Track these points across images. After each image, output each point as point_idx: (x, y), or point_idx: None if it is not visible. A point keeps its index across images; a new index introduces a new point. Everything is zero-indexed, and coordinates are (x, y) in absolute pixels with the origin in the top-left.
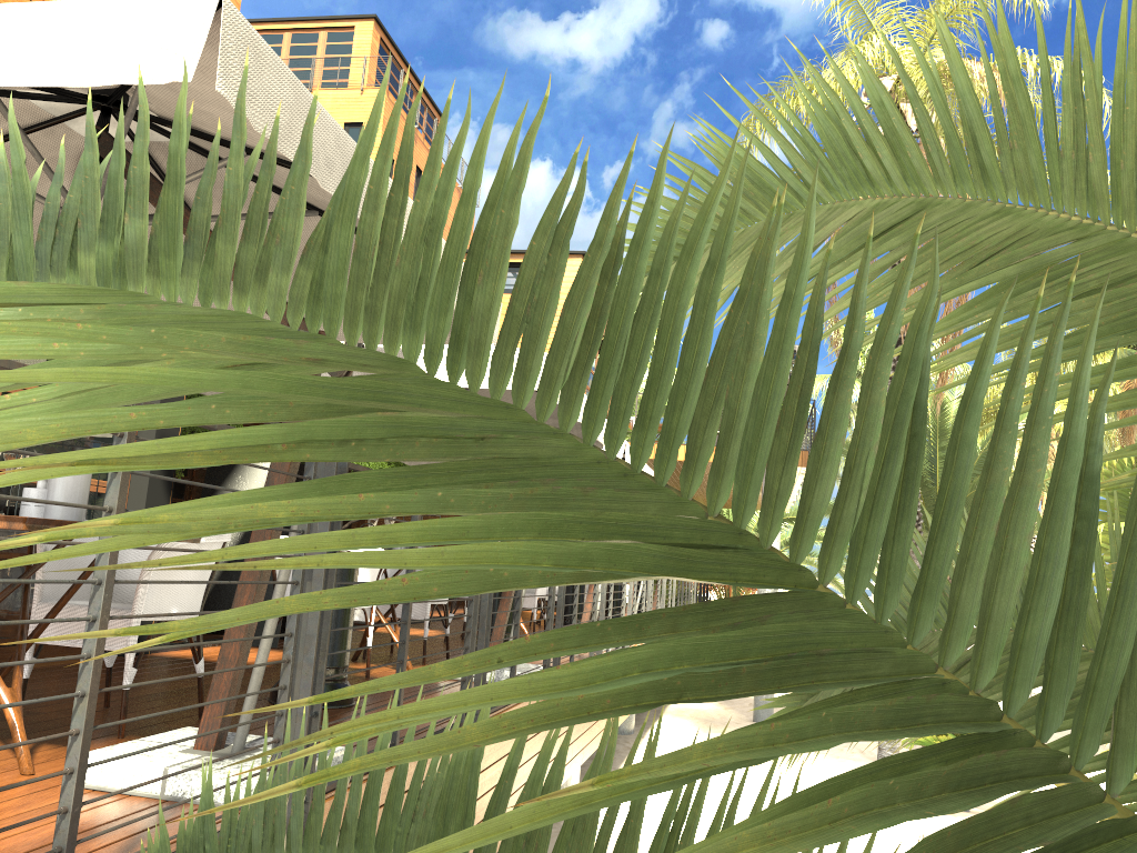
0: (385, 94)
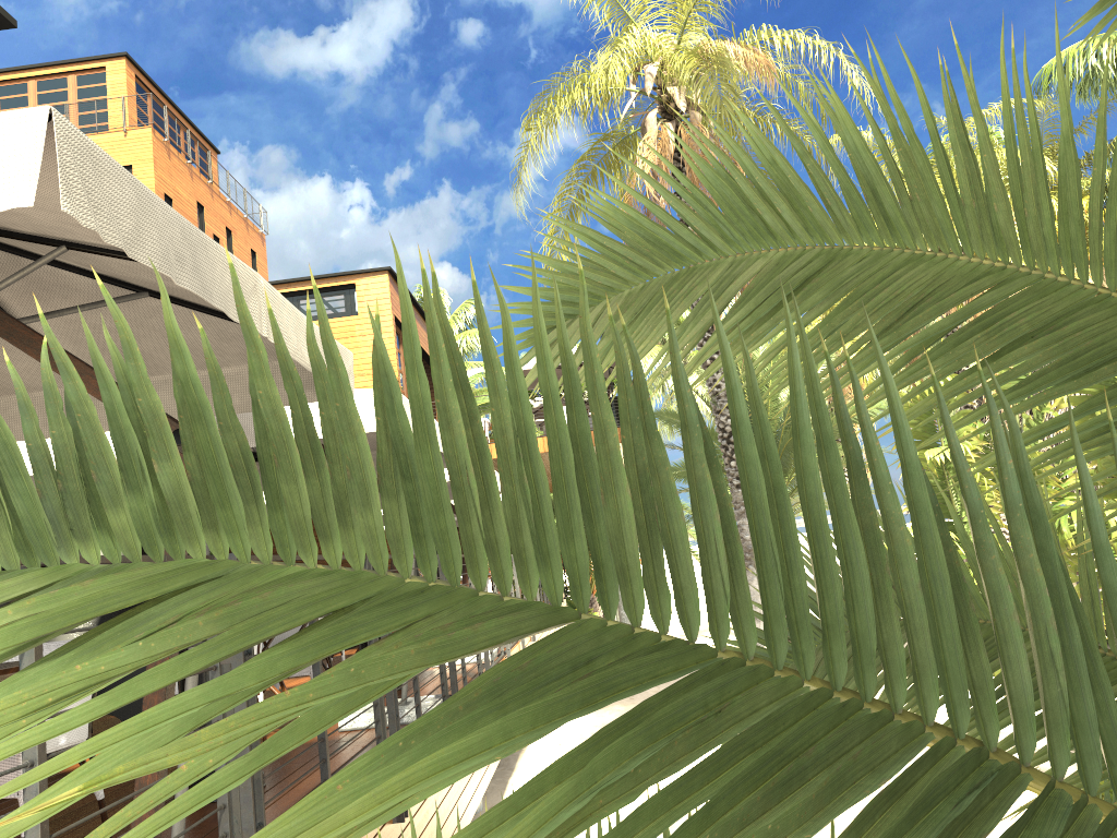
0: (152, 133)
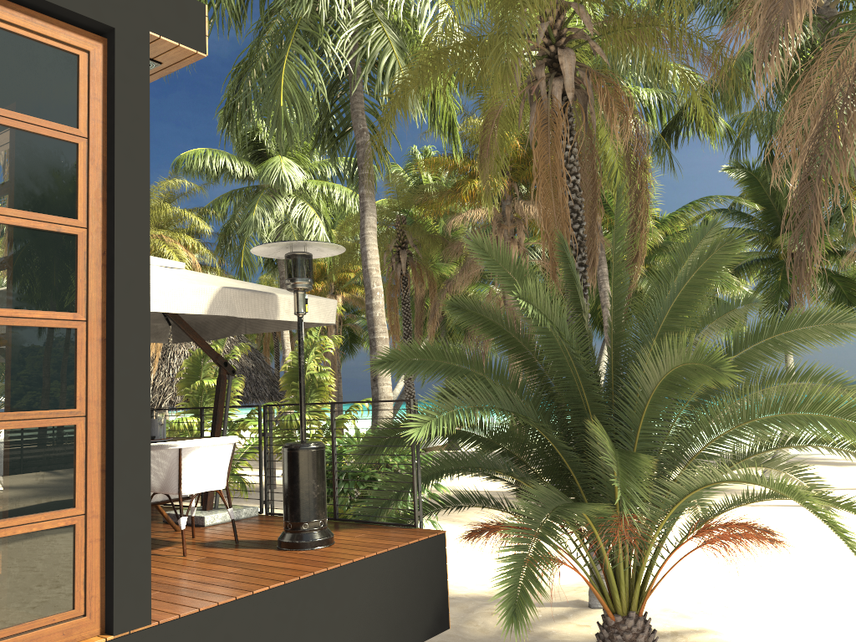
0: None
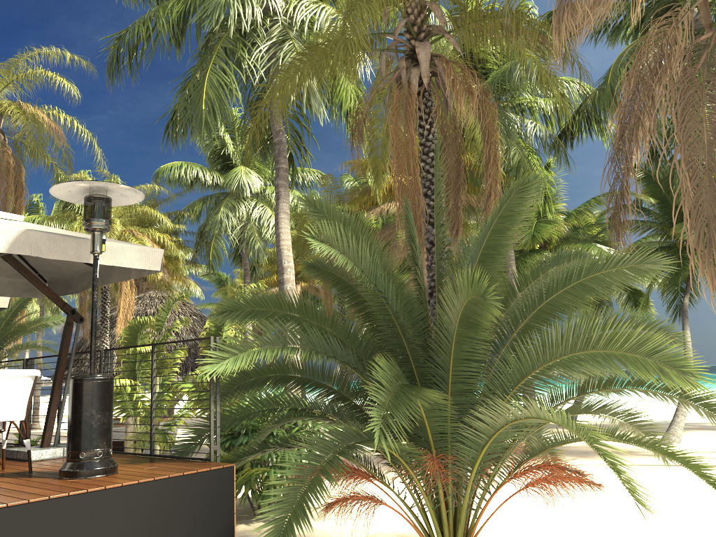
0: None
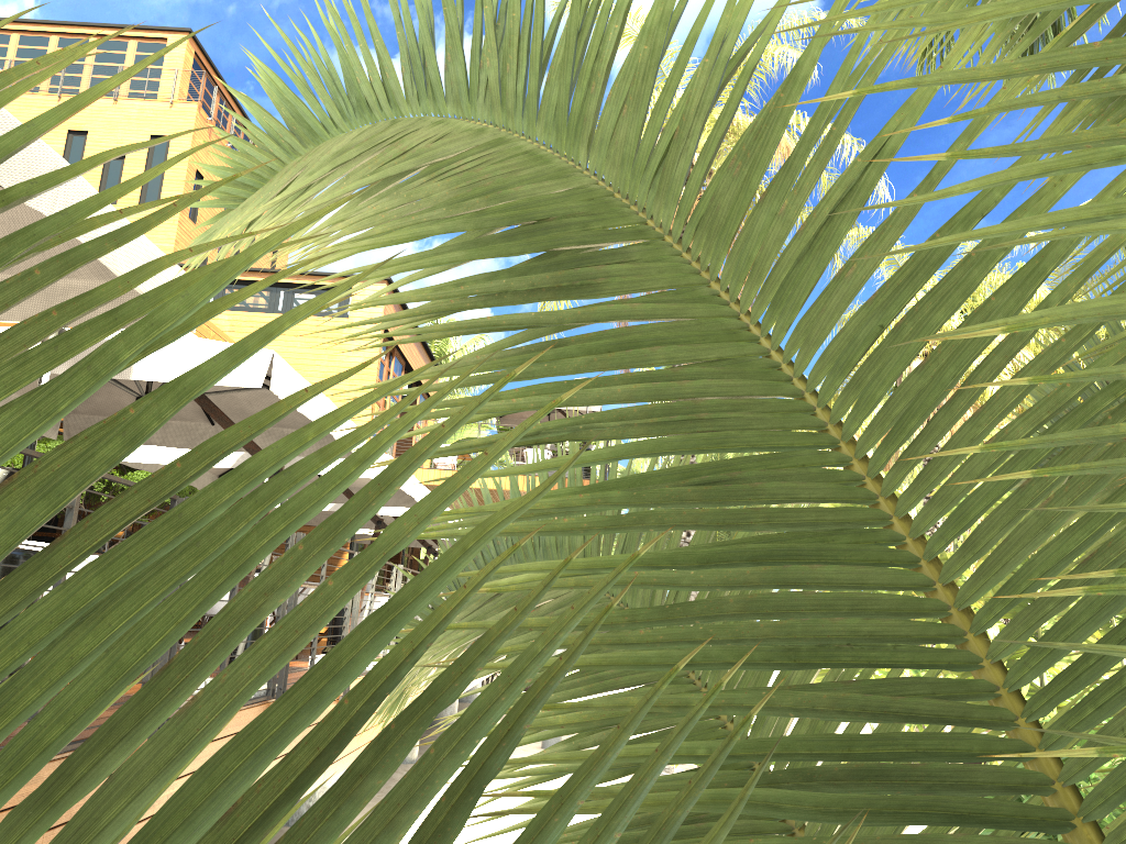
0: (197, 110)
